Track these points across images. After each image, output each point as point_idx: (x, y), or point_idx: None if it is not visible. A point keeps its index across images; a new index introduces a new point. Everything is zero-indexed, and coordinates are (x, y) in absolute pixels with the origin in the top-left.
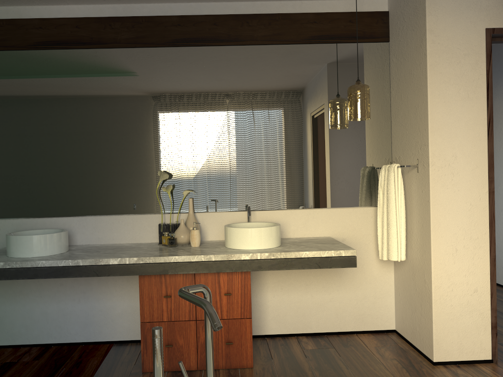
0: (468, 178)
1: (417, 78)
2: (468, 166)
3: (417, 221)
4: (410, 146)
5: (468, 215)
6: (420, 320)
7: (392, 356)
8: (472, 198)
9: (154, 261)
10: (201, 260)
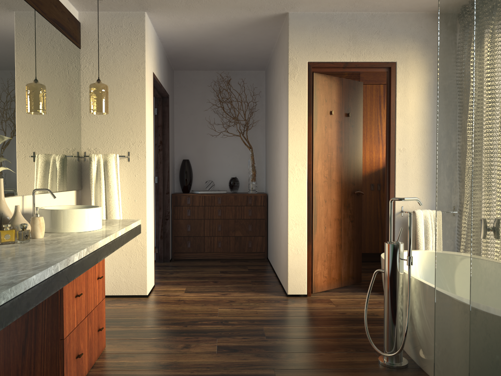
0: (151, 167)
1: (131, 92)
2: (151, 159)
3: (126, 198)
4: (116, 141)
5: (151, 192)
6: (128, 272)
7: (125, 304)
8: (152, 180)
9: (93, 250)
10: (108, 241)
